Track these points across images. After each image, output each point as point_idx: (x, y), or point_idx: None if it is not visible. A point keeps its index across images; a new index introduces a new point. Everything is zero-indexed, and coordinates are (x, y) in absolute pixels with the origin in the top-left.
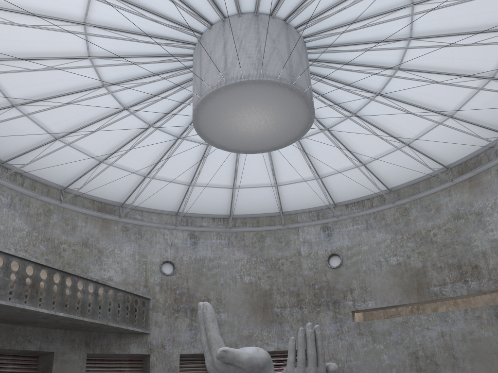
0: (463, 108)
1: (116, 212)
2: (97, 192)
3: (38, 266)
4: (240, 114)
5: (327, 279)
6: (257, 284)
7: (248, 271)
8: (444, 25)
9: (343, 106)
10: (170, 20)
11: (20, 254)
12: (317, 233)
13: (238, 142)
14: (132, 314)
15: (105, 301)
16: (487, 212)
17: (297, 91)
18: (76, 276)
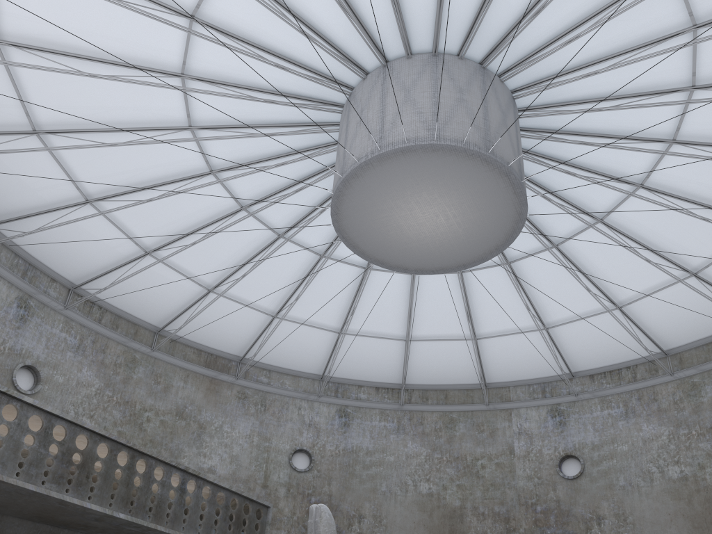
0: None
1: (231, 371)
2: (206, 338)
3: (95, 437)
4: (406, 204)
5: (557, 498)
6: (439, 497)
7: (427, 475)
8: None
9: (581, 207)
10: (305, 67)
11: (69, 416)
12: (541, 419)
13: (404, 253)
14: (237, 529)
15: (196, 502)
16: None
17: (497, 163)
18: (154, 458)
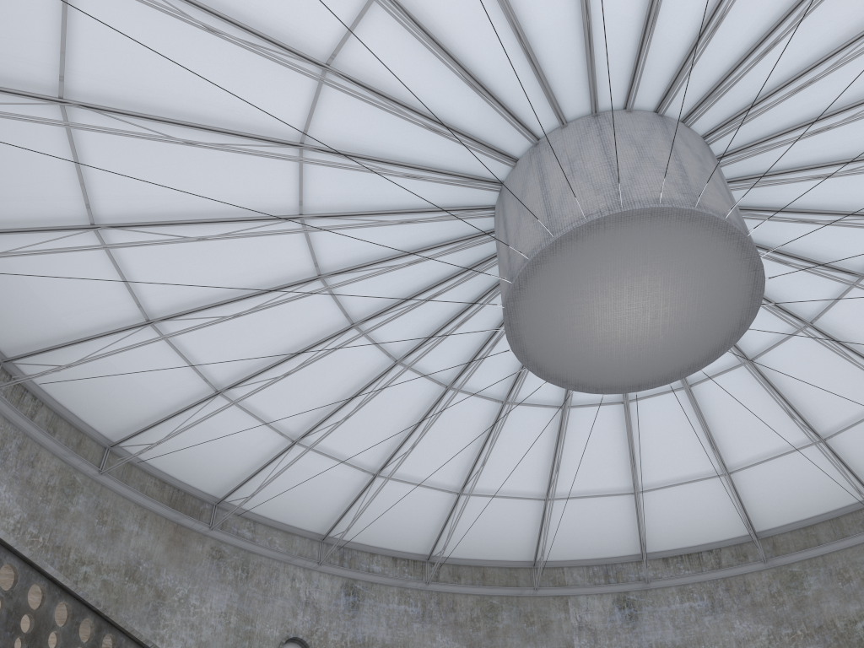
0: None
1: (204, 516)
2: (178, 465)
3: (54, 591)
4: (615, 289)
5: None
6: None
7: None
8: None
9: None
10: (494, 95)
11: (27, 550)
12: (606, 611)
13: (575, 358)
14: None
15: None
16: None
17: (753, 251)
18: (125, 634)
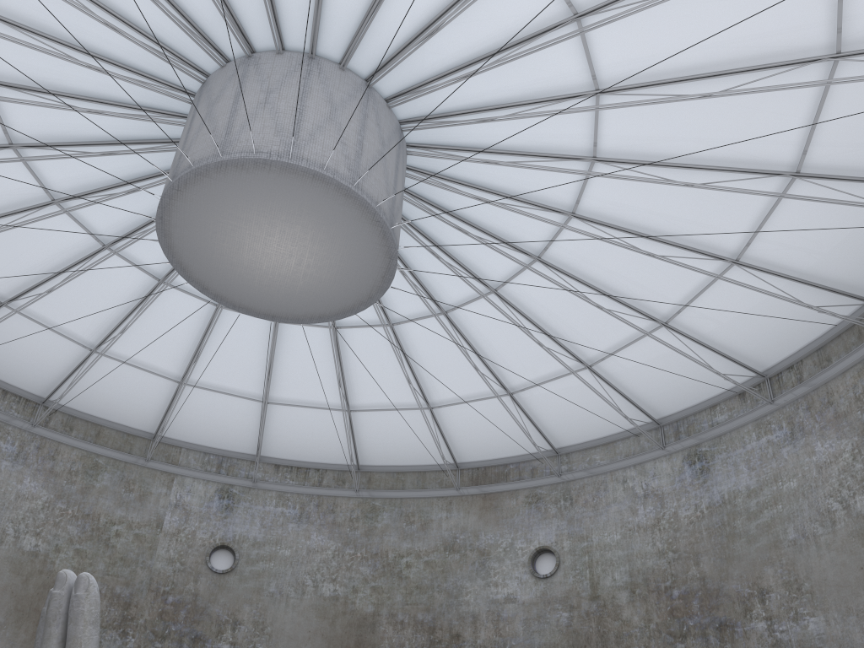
0: (531, 389)
1: None
2: None
3: None
4: (268, 227)
5: (196, 591)
6: (47, 559)
7: (39, 528)
8: (585, 265)
9: (383, 303)
10: None
11: None
12: (207, 497)
13: (220, 272)
14: None
15: None
16: (497, 555)
17: (391, 243)
18: None
